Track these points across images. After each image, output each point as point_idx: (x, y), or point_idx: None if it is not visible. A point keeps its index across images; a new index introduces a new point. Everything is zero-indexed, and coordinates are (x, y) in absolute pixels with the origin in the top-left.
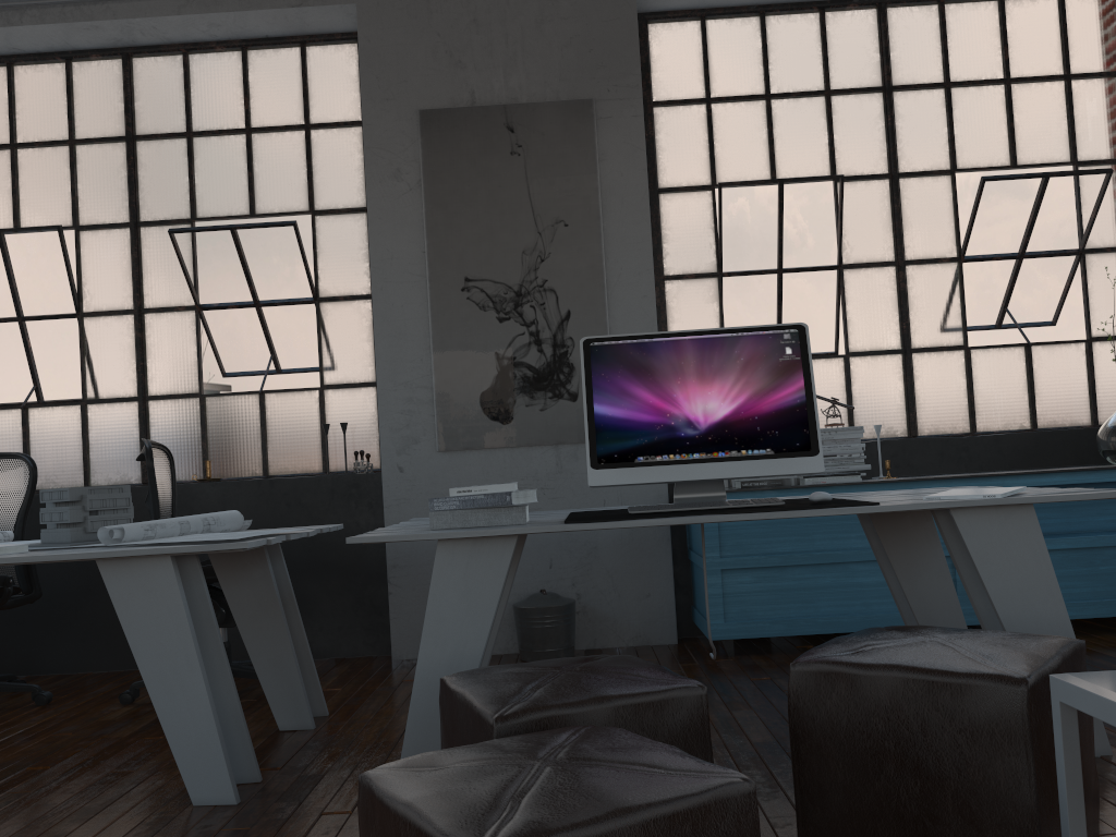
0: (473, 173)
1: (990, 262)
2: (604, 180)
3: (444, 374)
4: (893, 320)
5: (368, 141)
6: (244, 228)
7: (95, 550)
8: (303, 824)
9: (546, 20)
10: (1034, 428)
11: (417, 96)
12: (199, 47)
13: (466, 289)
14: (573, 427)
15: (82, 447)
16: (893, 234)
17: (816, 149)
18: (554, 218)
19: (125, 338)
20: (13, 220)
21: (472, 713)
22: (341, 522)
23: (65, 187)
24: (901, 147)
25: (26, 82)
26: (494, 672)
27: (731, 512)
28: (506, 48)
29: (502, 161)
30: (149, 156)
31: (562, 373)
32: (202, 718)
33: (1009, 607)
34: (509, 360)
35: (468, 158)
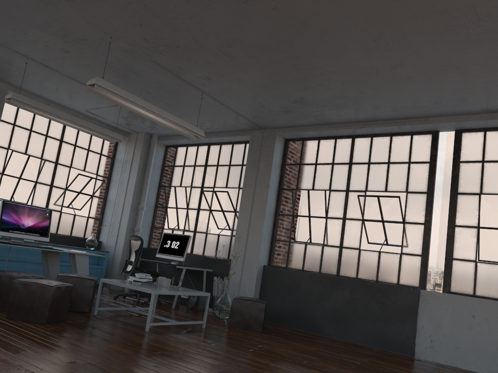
0: None
1: (72, 192)
2: None
3: None
4: (45, 200)
5: None
6: None
7: None
8: None
9: None
10: (71, 235)
11: None
12: None
13: None
14: None
15: None
16: (52, 178)
17: (39, 149)
18: None
19: None
20: None
21: (10, 276)
22: None
23: None
24: (60, 156)
25: None
26: (1, 271)
27: (37, 247)
28: None
29: None
30: None
31: None
32: None
33: (80, 273)
34: None
35: None
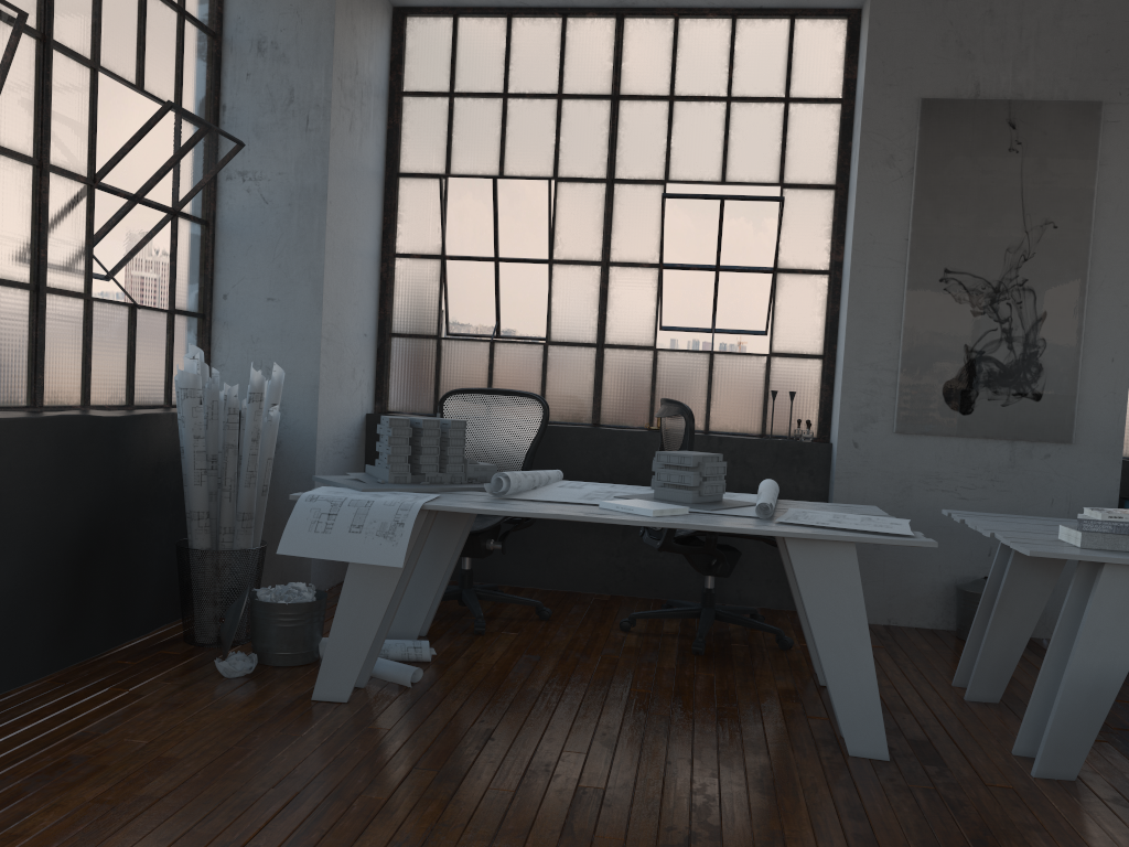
0: (967, 167)
1: None
2: (1100, 185)
3: (911, 360)
4: None
5: (865, 125)
6: (734, 199)
7: (784, 528)
8: (982, 792)
9: (1065, 16)
10: None
11: (921, 84)
12: (692, 13)
13: (945, 280)
14: (1033, 426)
15: (540, 384)
16: None
17: None
18: (1044, 219)
19: (590, 287)
20: (499, 166)
21: None
22: (781, 484)
23: (549, 139)
24: None
25: (523, 34)
26: None
27: None
28: (1018, 42)
29: (999, 157)
30: (631, 116)
31: (1030, 372)
32: (866, 684)
33: None
34: (977, 353)
35: (964, 151)
